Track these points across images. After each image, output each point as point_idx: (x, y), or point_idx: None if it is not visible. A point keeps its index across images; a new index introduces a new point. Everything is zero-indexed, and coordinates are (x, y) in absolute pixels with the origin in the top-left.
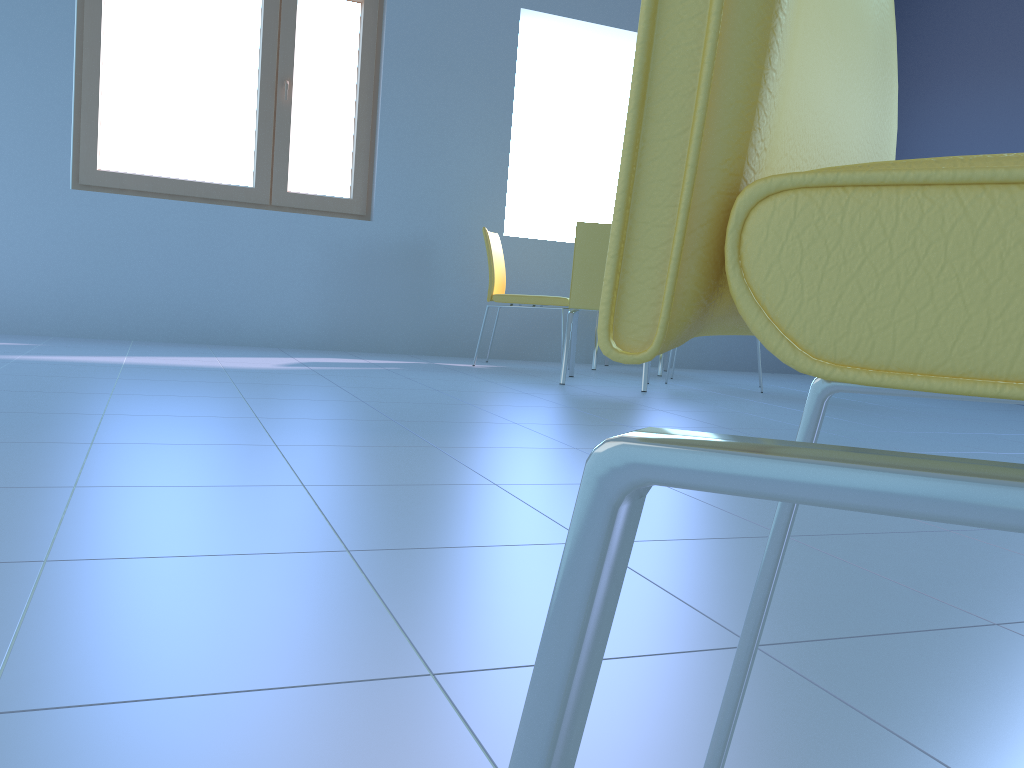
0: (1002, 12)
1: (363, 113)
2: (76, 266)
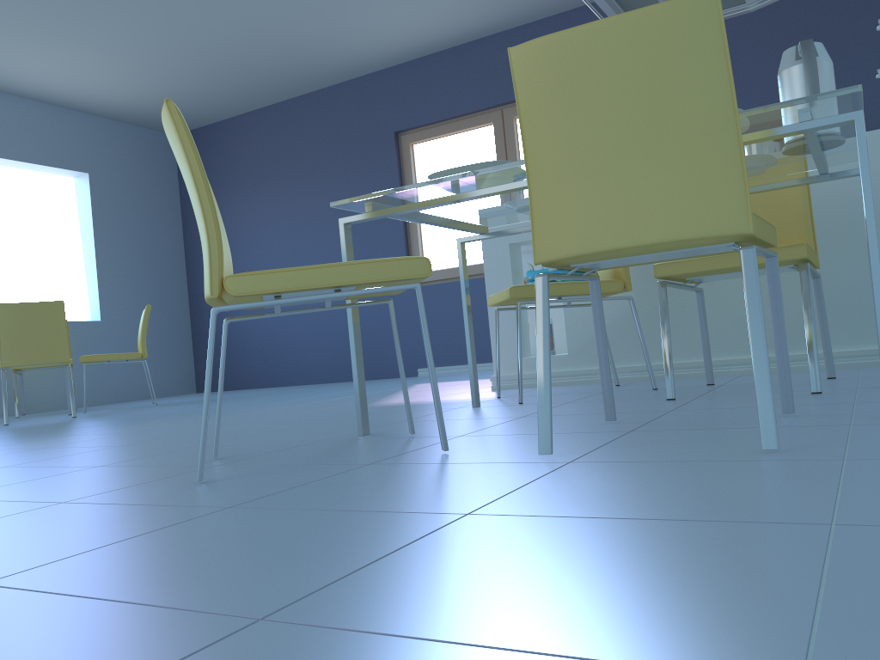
0: (258, 149)
1: None
2: None
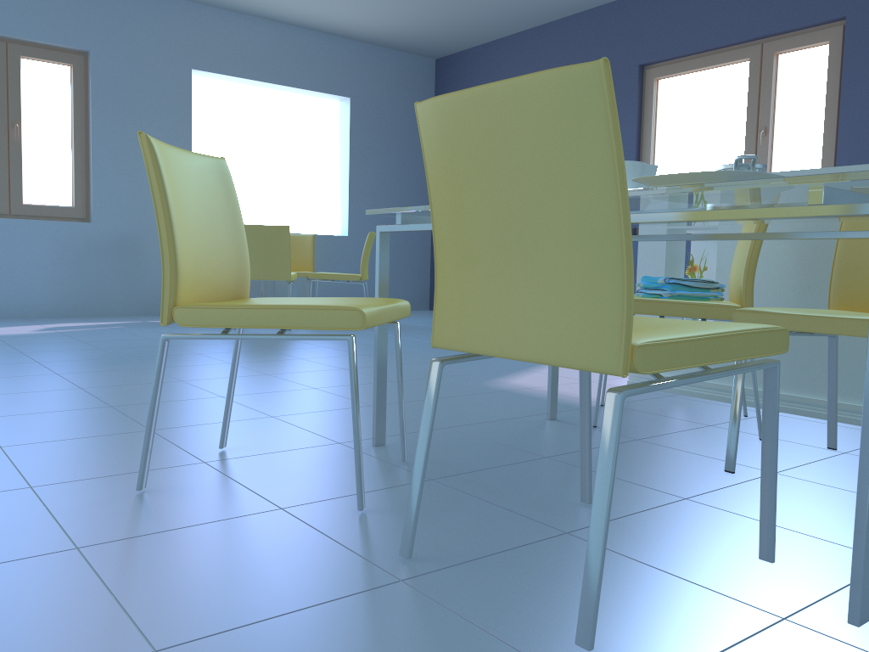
0: (505, 77)
1: (78, 145)
2: None
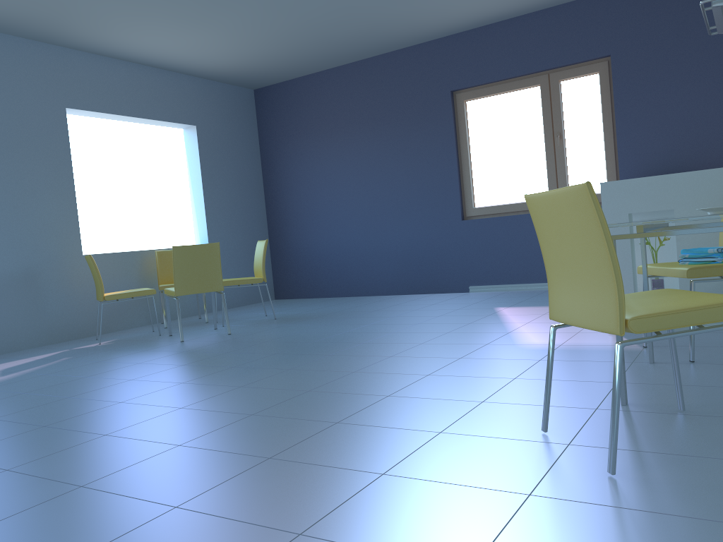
0: (328, 103)
1: None
2: None
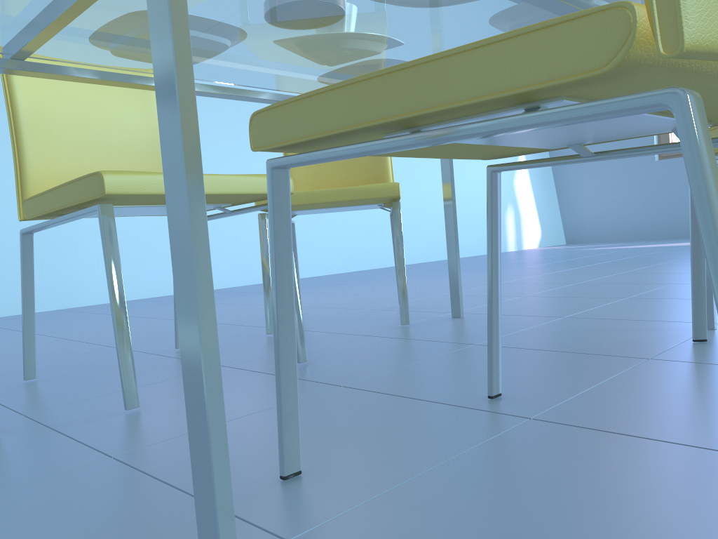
0: None
1: None
2: (661, 200)
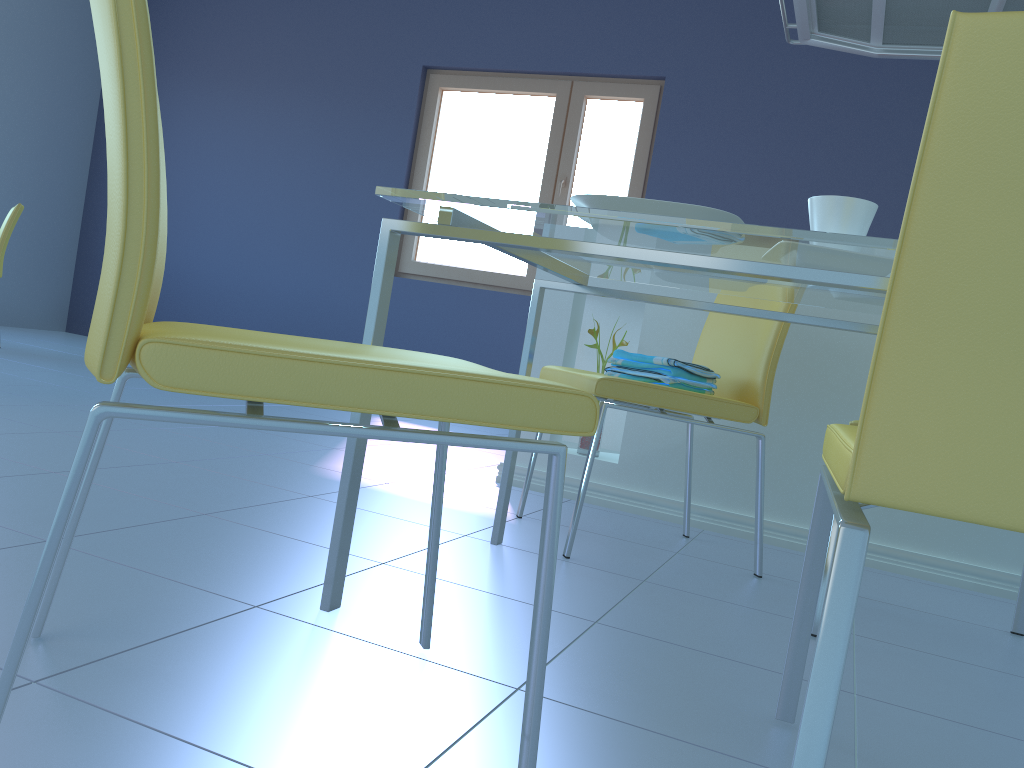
0: (231, 31)
1: None
2: None
